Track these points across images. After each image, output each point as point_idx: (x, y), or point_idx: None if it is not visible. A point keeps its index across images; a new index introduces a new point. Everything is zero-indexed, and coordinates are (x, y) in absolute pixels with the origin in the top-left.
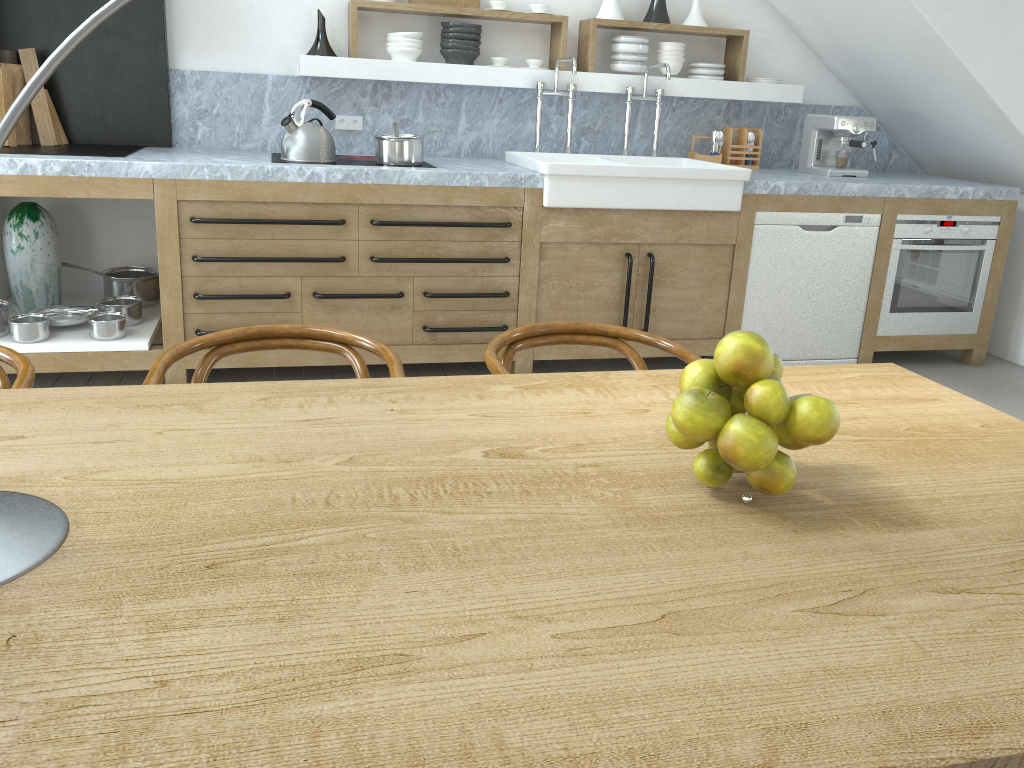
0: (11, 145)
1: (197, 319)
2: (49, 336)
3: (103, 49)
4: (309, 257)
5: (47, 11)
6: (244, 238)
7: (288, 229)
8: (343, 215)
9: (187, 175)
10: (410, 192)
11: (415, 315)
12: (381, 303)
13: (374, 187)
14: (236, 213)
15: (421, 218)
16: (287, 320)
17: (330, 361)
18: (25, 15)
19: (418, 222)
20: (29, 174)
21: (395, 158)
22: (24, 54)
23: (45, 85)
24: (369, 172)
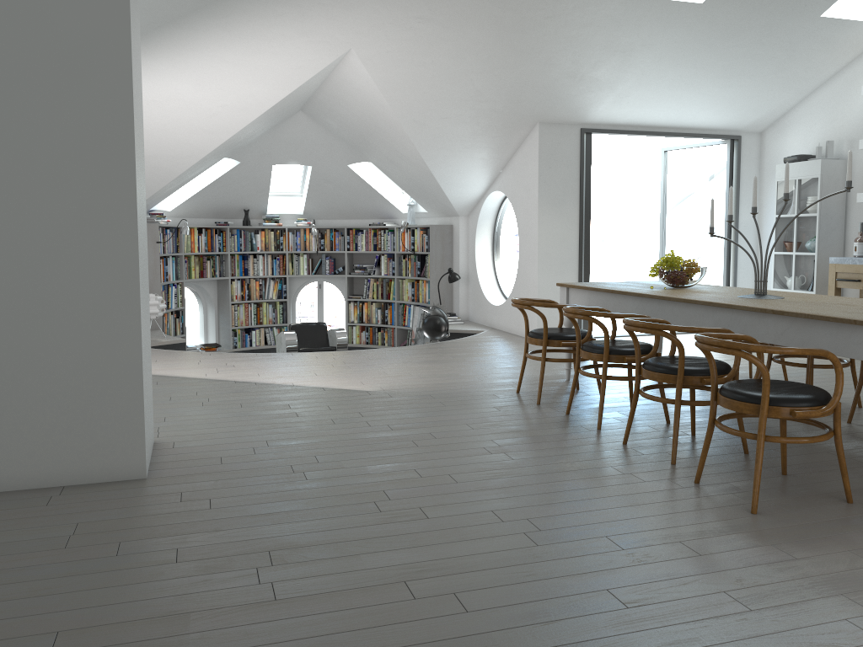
0: None
1: None
2: None
3: None
4: None
5: None
6: None
7: None
8: None
9: None
10: None
11: None
12: None
13: None
14: None
15: None
16: None
17: None
18: None
19: None
20: None
21: None
22: None
23: None
24: None
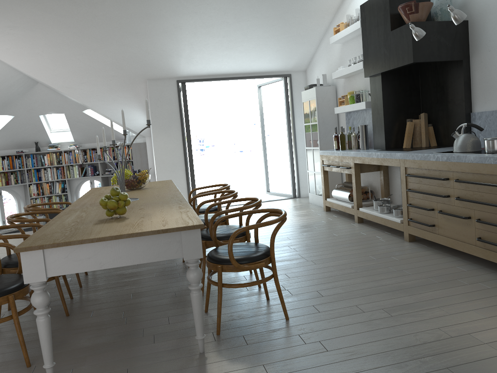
0: (407, 147)
1: (411, 214)
2: (387, 212)
3: (448, 109)
4: (434, 193)
5: (435, 98)
6: (421, 183)
7: (432, 181)
8: (448, 176)
9: (406, 158)
10: (469, 166)
11: (475, 230)
12: (463, 220)
13: (456, 163)
14: (418, 173)
15: (475, 179)
16: (433, 221)
17: (446, 244)
18: (430, 101)
19: (468, 181)
20: (378, 157)
21: (485, 149)
22: (421, 115)
23: (434, 124)
24: (454, 156)
